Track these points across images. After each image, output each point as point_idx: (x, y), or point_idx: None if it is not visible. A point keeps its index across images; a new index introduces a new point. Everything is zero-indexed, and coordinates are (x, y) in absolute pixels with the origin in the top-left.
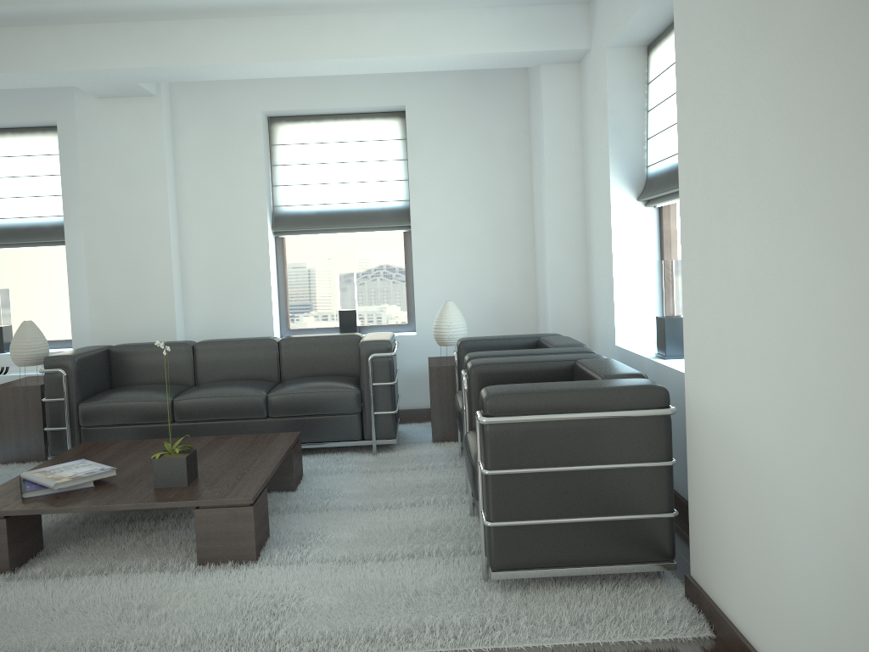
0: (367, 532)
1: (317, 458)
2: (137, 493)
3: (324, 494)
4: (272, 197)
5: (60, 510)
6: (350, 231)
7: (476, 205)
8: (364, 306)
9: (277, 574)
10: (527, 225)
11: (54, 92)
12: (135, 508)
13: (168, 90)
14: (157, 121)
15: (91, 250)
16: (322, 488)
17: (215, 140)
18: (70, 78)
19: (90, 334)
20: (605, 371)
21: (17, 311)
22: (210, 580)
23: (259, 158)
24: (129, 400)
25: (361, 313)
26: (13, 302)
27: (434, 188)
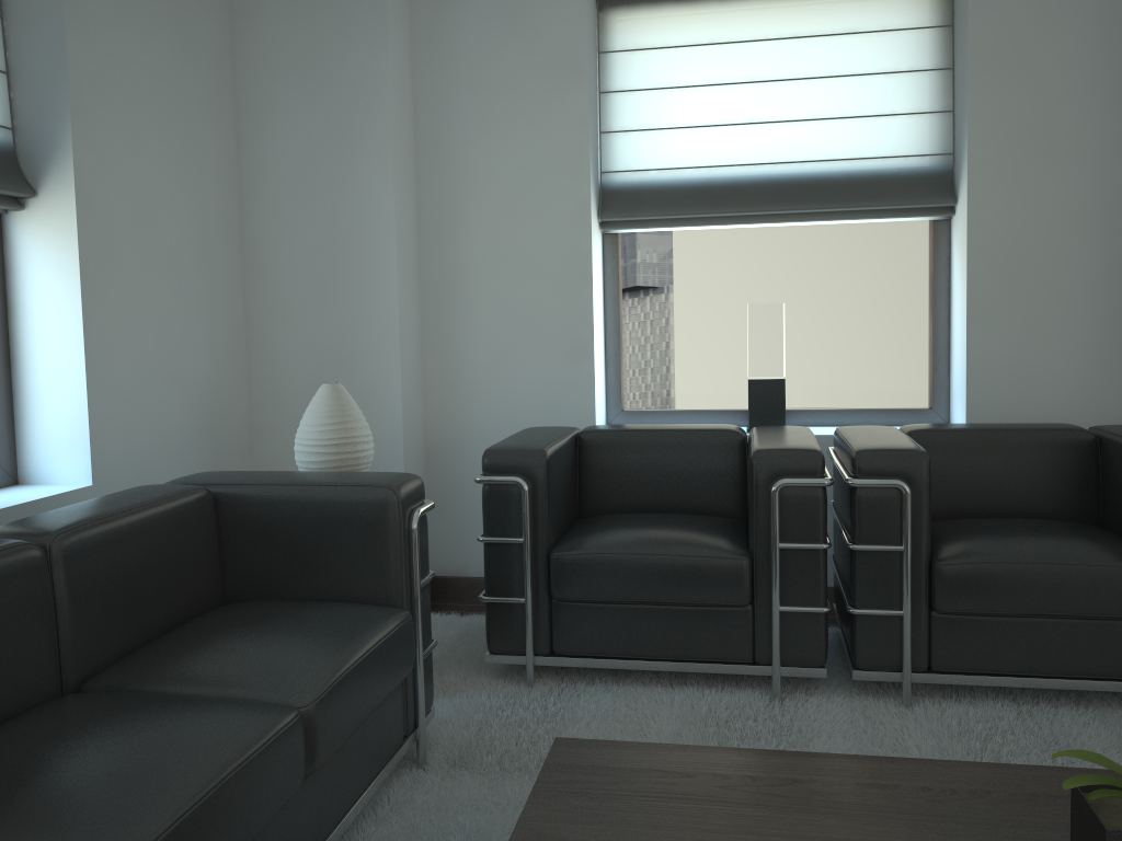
0: None
1: None
2: None
3: None
4: None
5: None
6: None
7: (174, 176)
8: None
9: None
10: (235, 236)
11: None
12: None
13: None
14: None
15: None
16: None
17: None
18: None
19: None
20: (1051, 426)
21: None
22: None
23: None
24: None
25: None
26: None
27: (114, 117)
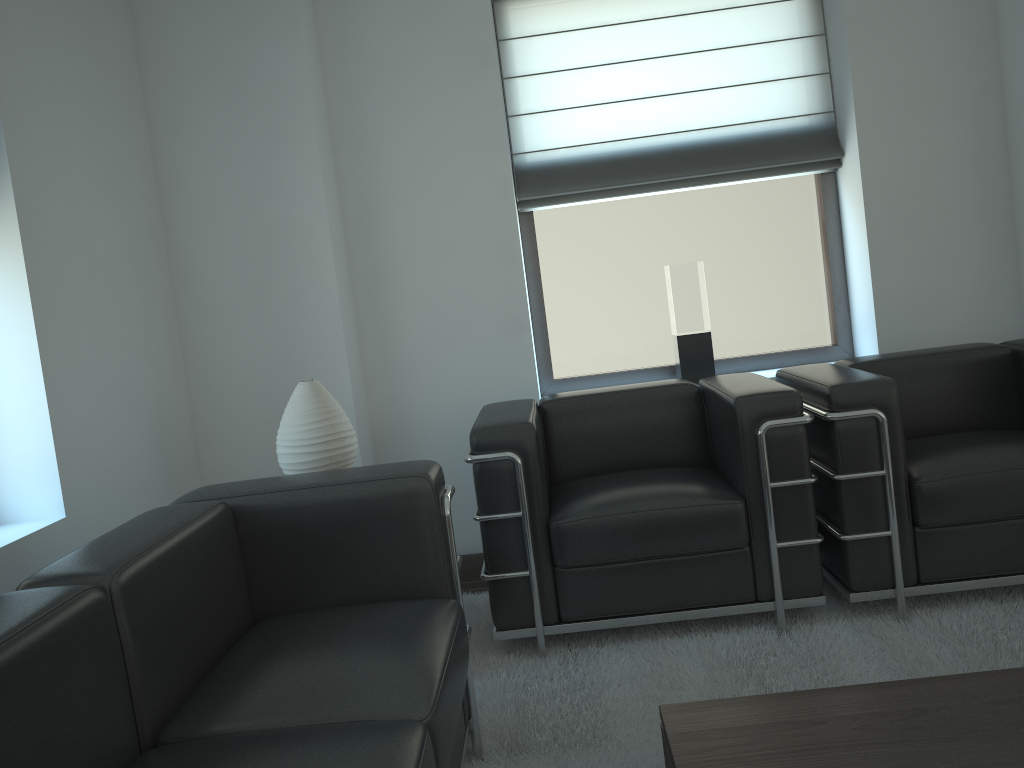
0: None
1: None
2: None
3: None
4: None
5: None
6: None
7: (102, 187)
8: None
9: None
10: (161, 246)
11: None
12: None
13: None
14: None
15: None
16: None
17: None
18: None
19: None
20: (972, 346)
21: None
22: None
23: None
24: None
25: None
26: None
27: (42, 128)
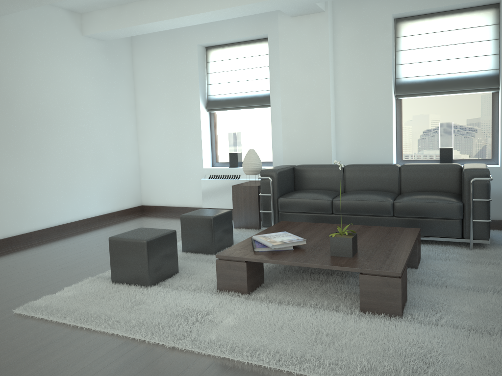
0: (484, 309)
1: (427, 247)
2: (320, 258)
3: (439, 274)
4: (395, 72)
5: (276, 262)
6: (450, 93)
7: None
8: (457, 145)
9: (419, 330)
10: None
11: (267, 17)
12: (320, 268)
13: (331, 7)
14: (324, 28)
15: (284, 109)
16: (437, 269)
17: (360, 37)
18: (278, 4)
19: (282, 159)
20: None
21: (244, 144)
22: (371, 324)
23: (388, 46)
24: (306, 198)
25: (455, 150)
26: (242, 140)
27: None
